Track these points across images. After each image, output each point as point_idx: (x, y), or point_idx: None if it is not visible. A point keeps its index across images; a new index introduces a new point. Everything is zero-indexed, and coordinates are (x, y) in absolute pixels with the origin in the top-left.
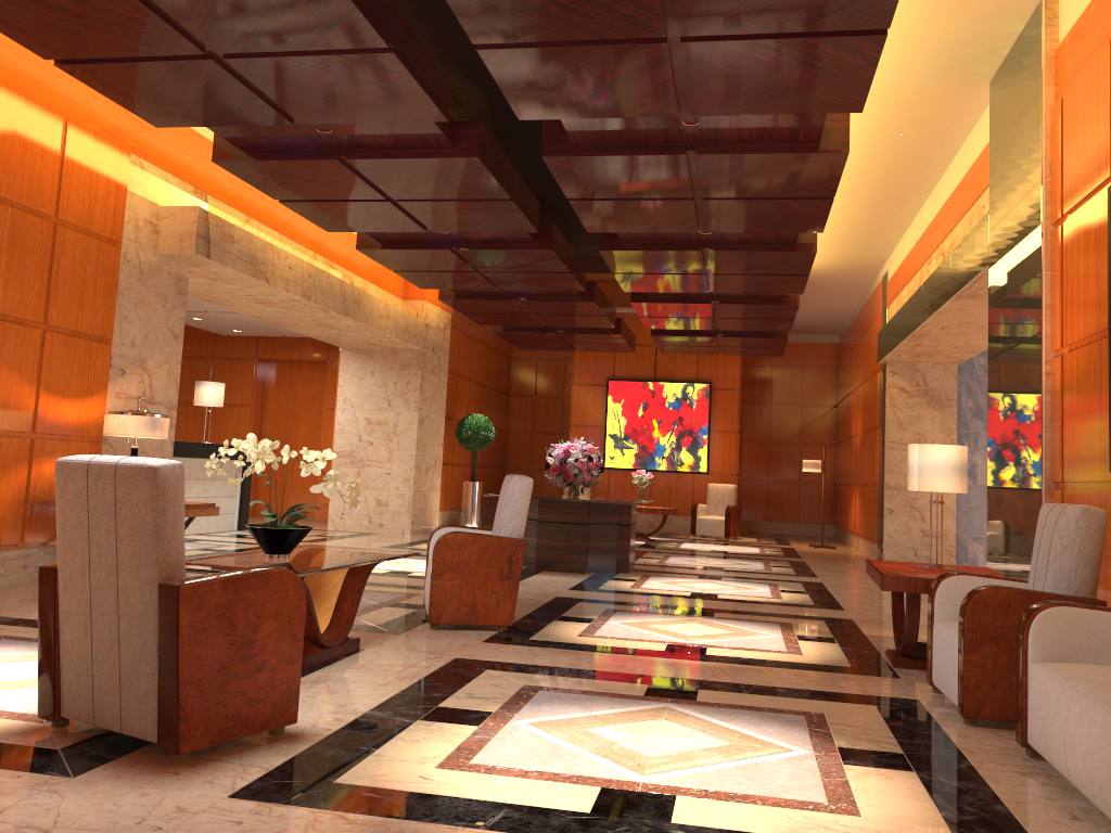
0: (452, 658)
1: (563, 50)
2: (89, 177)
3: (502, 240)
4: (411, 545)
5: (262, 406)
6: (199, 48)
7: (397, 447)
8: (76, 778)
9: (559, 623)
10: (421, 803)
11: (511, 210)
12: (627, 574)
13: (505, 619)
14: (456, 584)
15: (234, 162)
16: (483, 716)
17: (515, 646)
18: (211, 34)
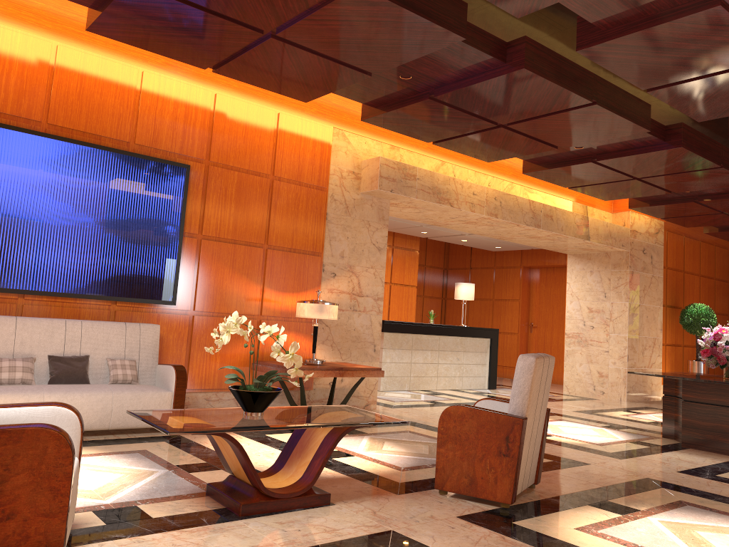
0: (385, 530)
1: None
2: (298, 147)
3: (634, 146)
4: (606, 411)
5: (528, 300)
6: (256, 31)
7: (612, 330)
8: None
9: (586, 508)
10: None
11: (605, 114)
12: None
13: (503, 497)
14: (457, 454)
15: (373, 117)
16: None
17: (477, 529)
18: (247, 16)
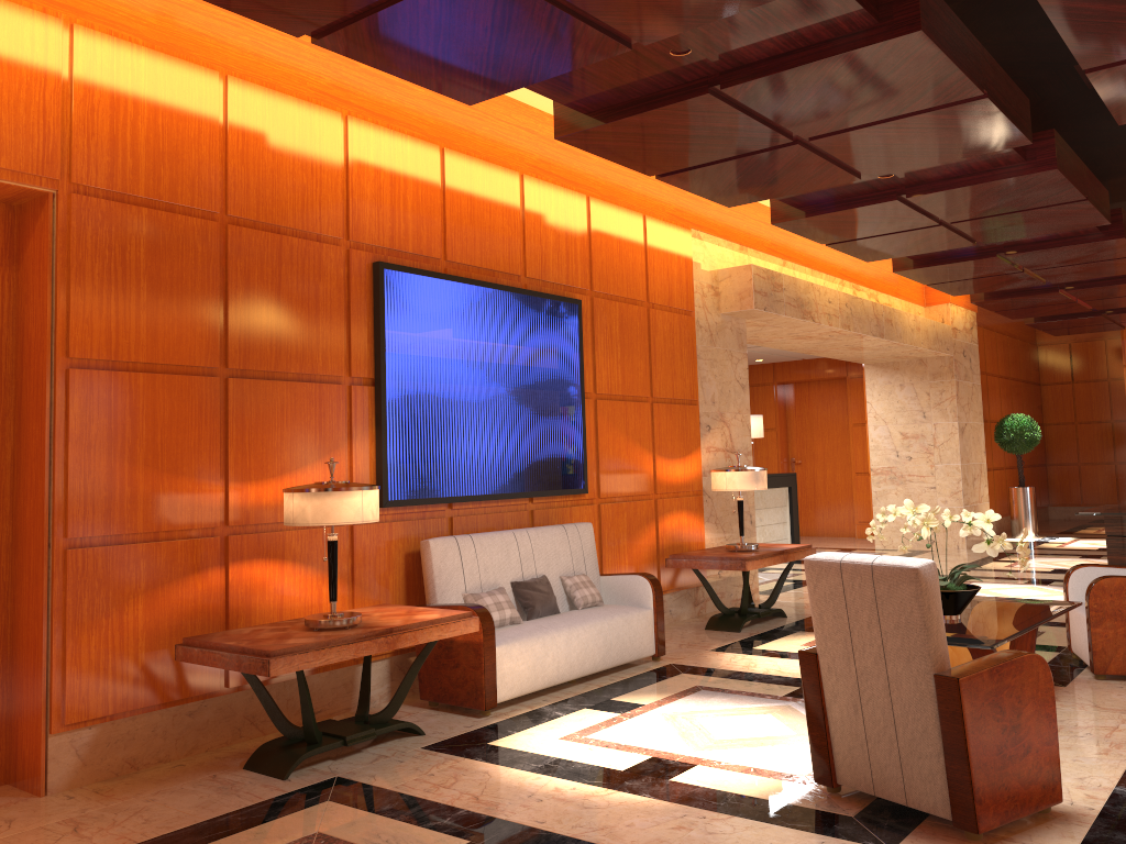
0: None
1: None
2: (665, 259)
3: (1060, 236)
4: (979, 564)
5: (785, 428)
6: (788, 137)
7: (939, 460)
8: None
9: None
10: None
11: (1083, 209)
12: None
13: None
14: (1119, 632)
15: (792, 221)
16: None
17: None
18: (803, 124)
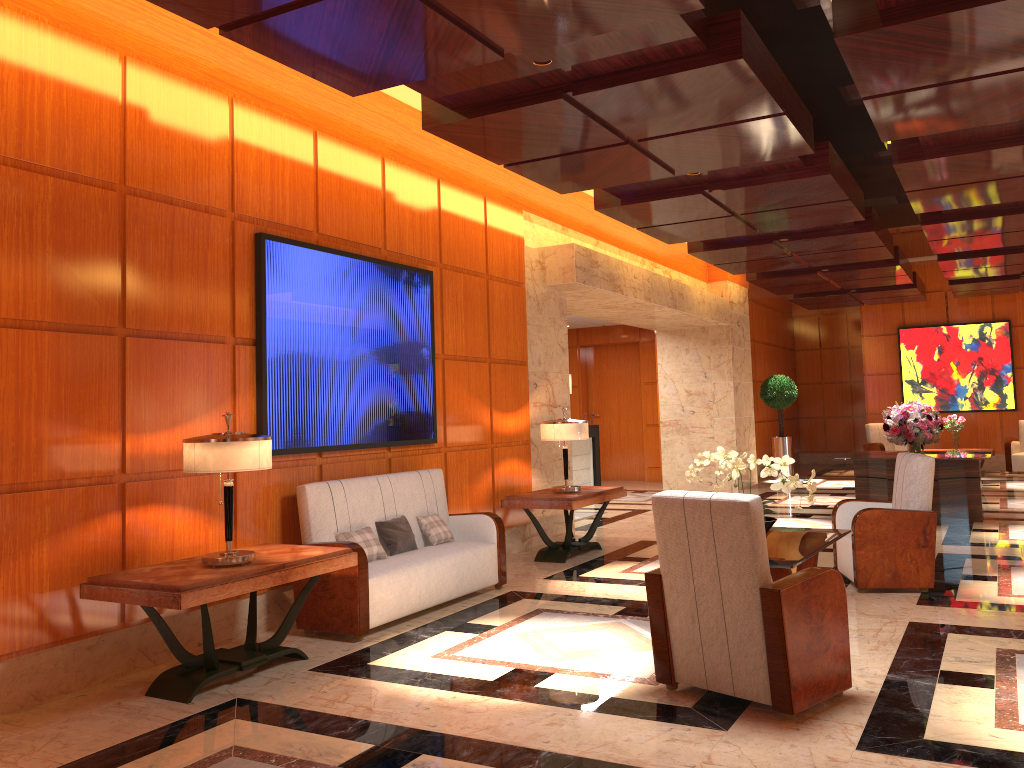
0: (907, 622)
1: (946, 87)
2: (502, 237)
3: (823, 228)
4: None
5: (586, 385)
6: (621, 138)
7: (717, 413)
8: (729, 731)
9: (967, 582)
10: (1014, 759)
11: (845, 207)
12: (982, 523)
13: (925, 583)
14: (877, 553)
15: (612, 207)
16: (989, 679)
17: (951, 609)
18: (636, 128)
